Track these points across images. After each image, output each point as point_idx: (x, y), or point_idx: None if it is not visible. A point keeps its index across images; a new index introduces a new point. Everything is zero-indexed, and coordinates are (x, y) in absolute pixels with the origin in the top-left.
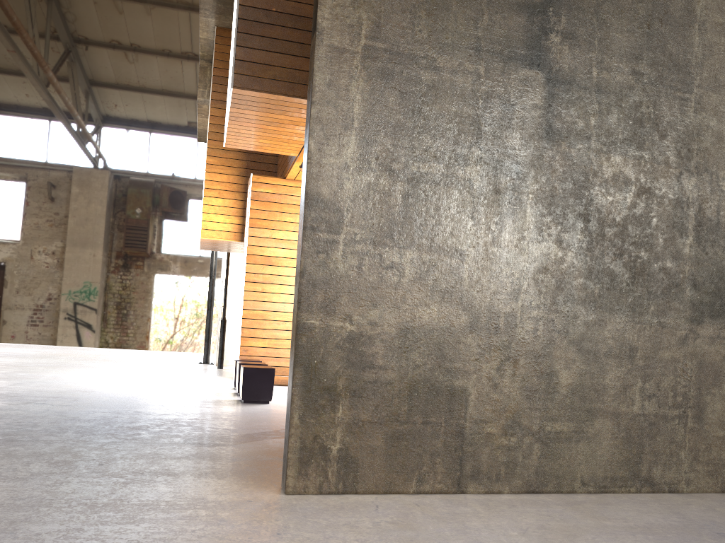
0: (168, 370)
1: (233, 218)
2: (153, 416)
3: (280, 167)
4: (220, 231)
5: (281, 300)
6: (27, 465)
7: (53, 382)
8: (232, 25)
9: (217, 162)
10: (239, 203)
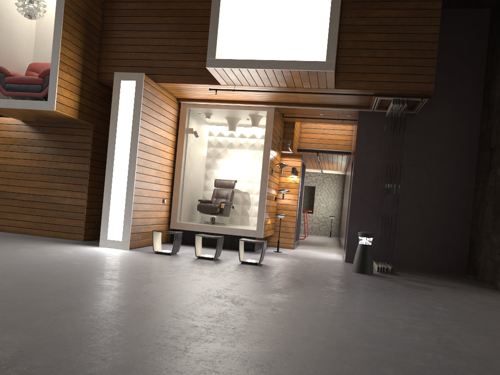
0: None
1: (75, 96)
2: (332, 282)
3: (121, 62)
4: (67, 106)
5: (148, 180)
6: None
7: (103, 272)
8: None
9: (68, 38)
10: (79, 82)
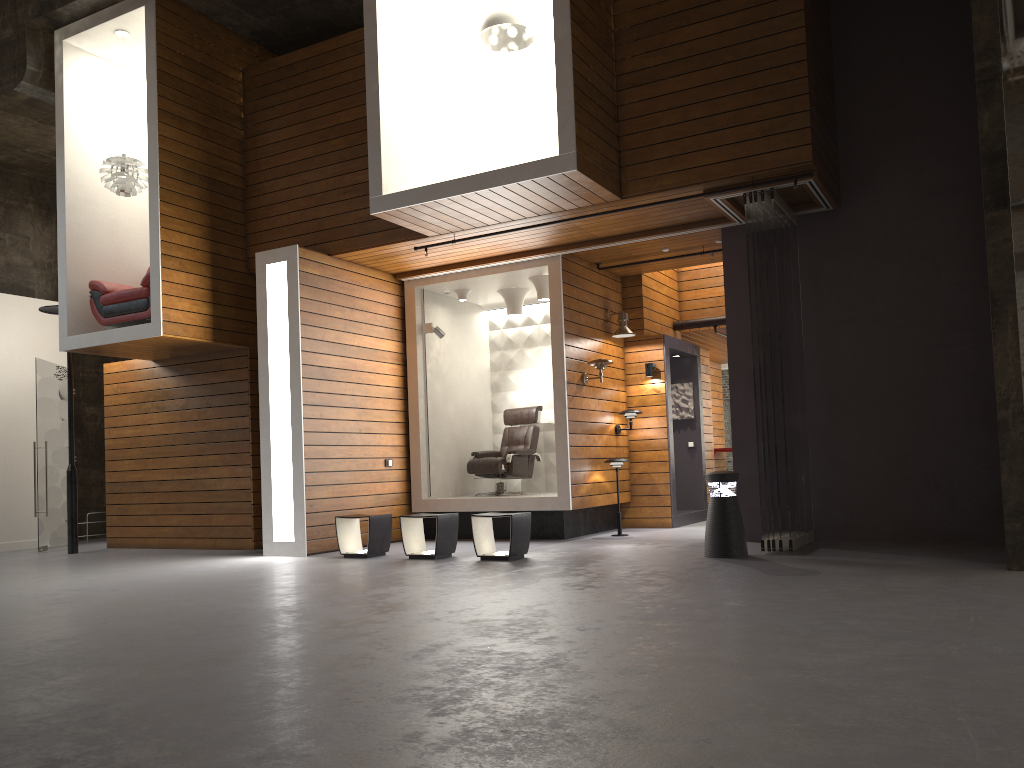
0: (65, 564)
1: (202, 305)
2: (599, 576)
3: (277, 233)
4: (187, 325)
5: (339, 429)
6: (908, 597)
7: (175, 591)
8: (377, 43)
9: (175, 214)
10: (207, 281)
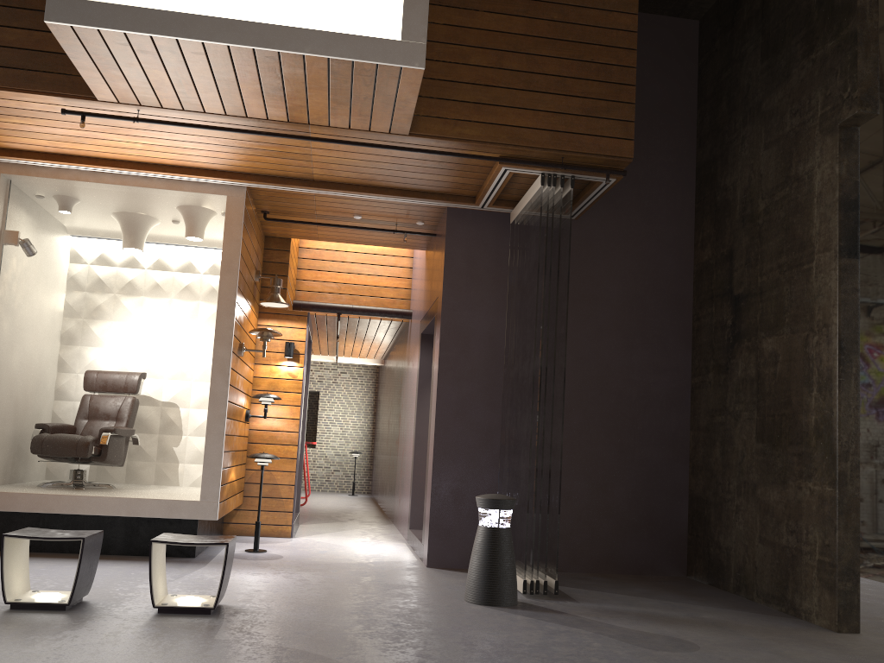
0: None
1: None
2: (450, 661)
3: None
4: None
5: None
6: None
7: None
8: None
9: None
10: None
